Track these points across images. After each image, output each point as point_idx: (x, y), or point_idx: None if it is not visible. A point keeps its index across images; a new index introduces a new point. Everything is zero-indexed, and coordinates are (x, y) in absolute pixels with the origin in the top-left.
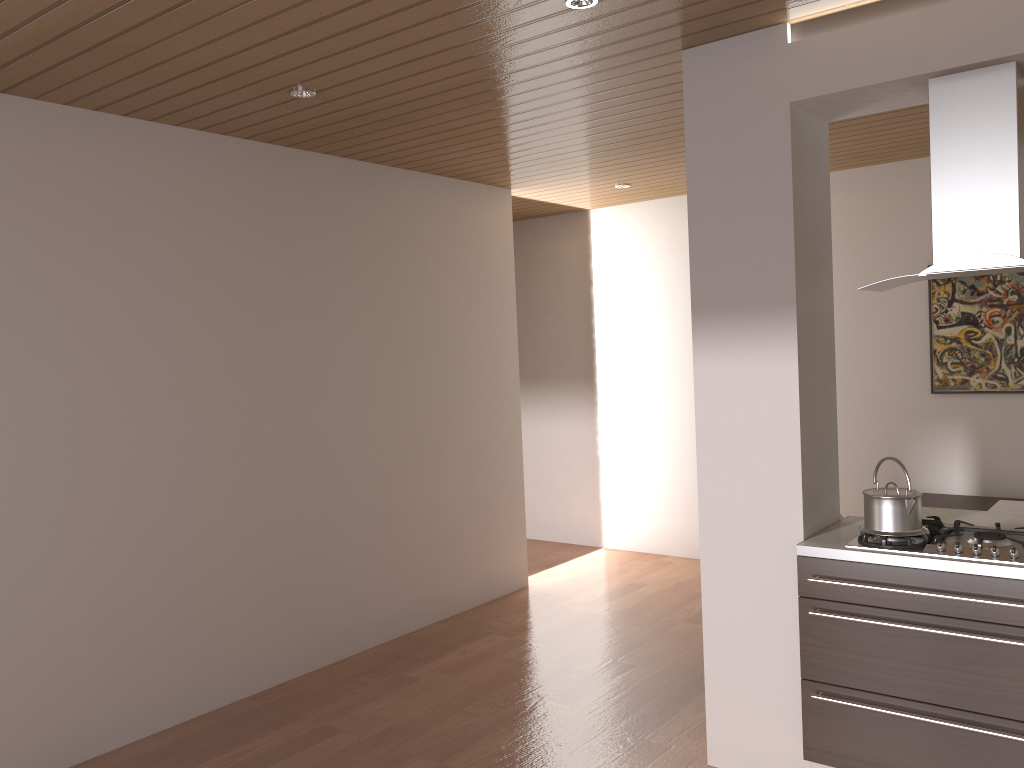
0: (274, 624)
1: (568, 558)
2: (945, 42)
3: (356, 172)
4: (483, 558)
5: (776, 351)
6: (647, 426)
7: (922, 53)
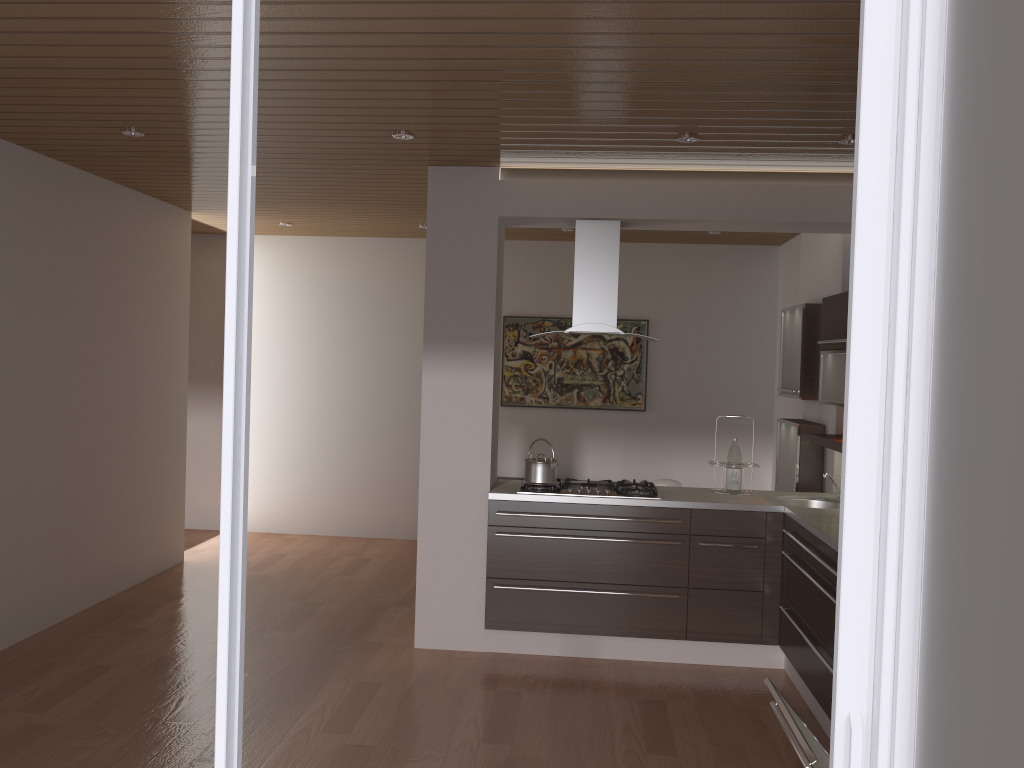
0: (11, 590)
1: (202, 539)
2: (588, 202)
3: (91, 184)
4: (156, 535)
5: (480, 370)
6: (277, 425)
7: (576, 205)
